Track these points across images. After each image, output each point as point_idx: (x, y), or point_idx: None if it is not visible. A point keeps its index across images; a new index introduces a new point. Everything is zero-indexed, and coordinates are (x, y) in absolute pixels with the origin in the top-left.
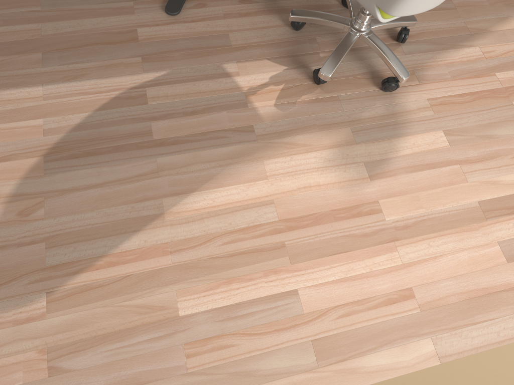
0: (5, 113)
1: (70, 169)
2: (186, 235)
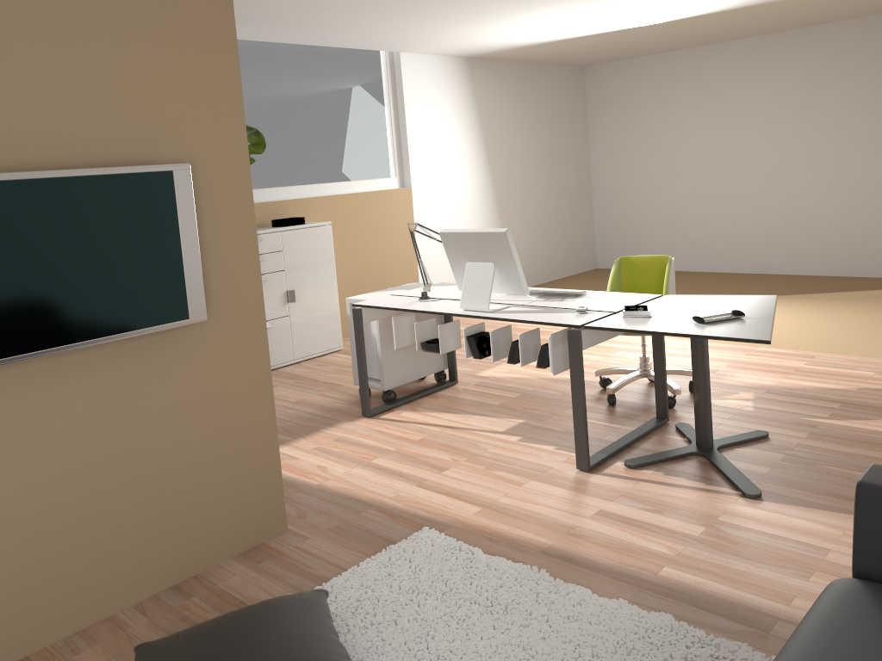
0: None
1: None
2: (850, 382)
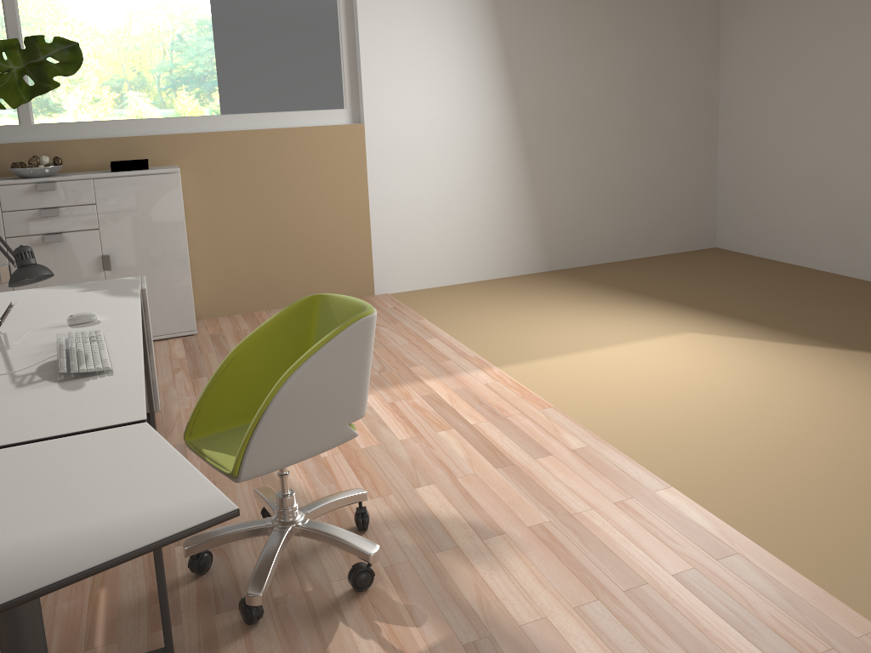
0: None
1: None
2: None
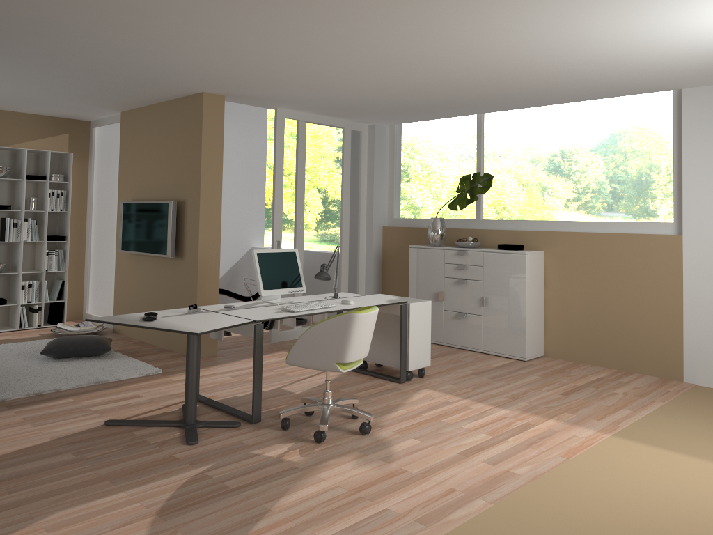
0: (106, 508)
1: (183, 513)
2: (294, 512)
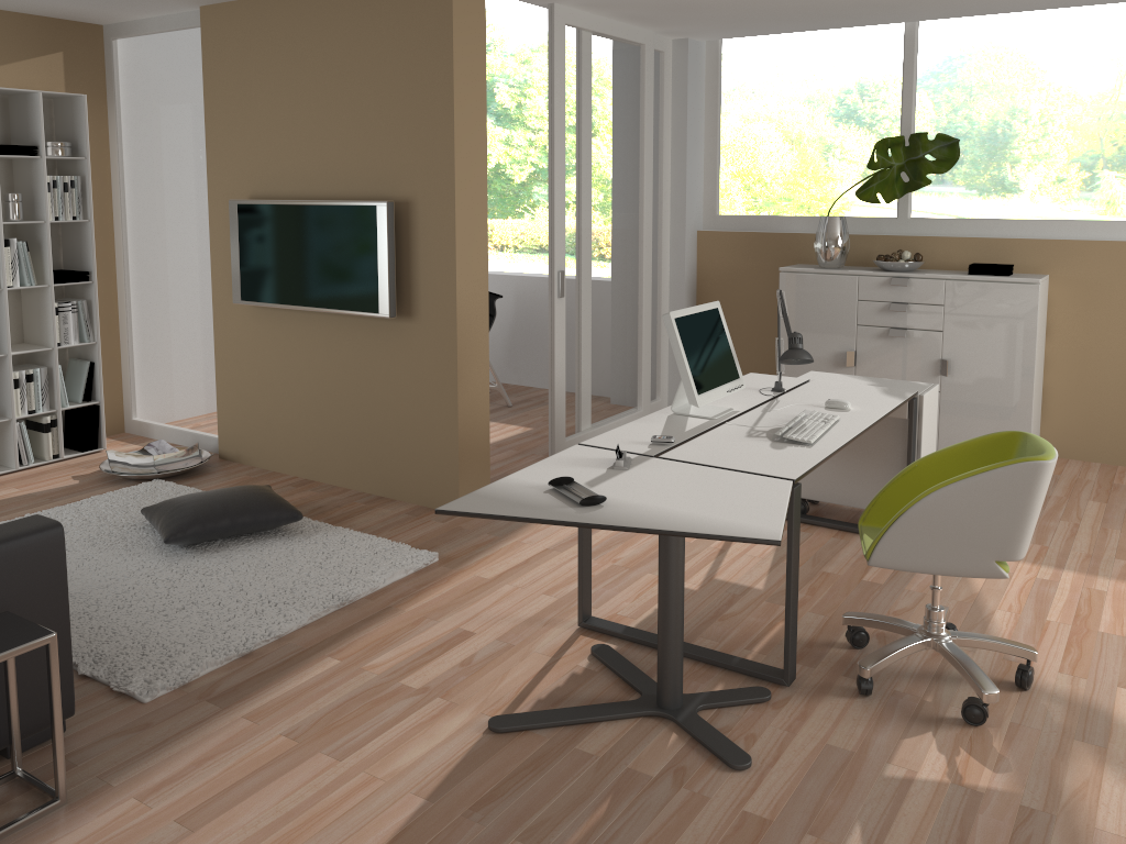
0: None
1: None
2: None
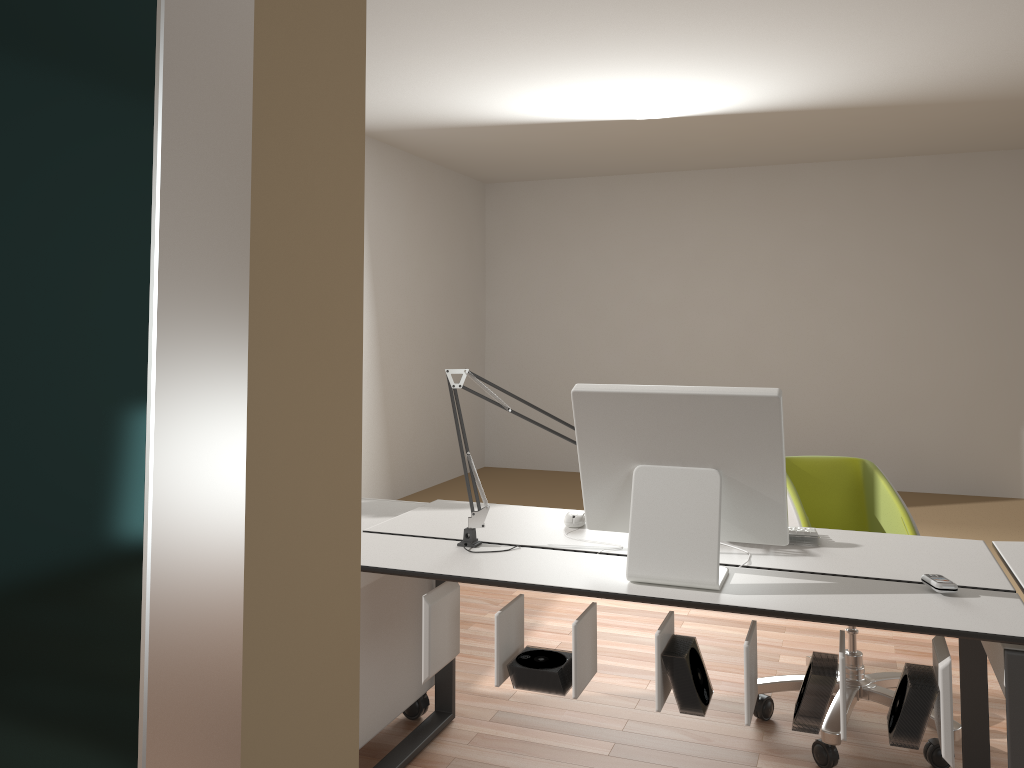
0: None
1: None
2: None
